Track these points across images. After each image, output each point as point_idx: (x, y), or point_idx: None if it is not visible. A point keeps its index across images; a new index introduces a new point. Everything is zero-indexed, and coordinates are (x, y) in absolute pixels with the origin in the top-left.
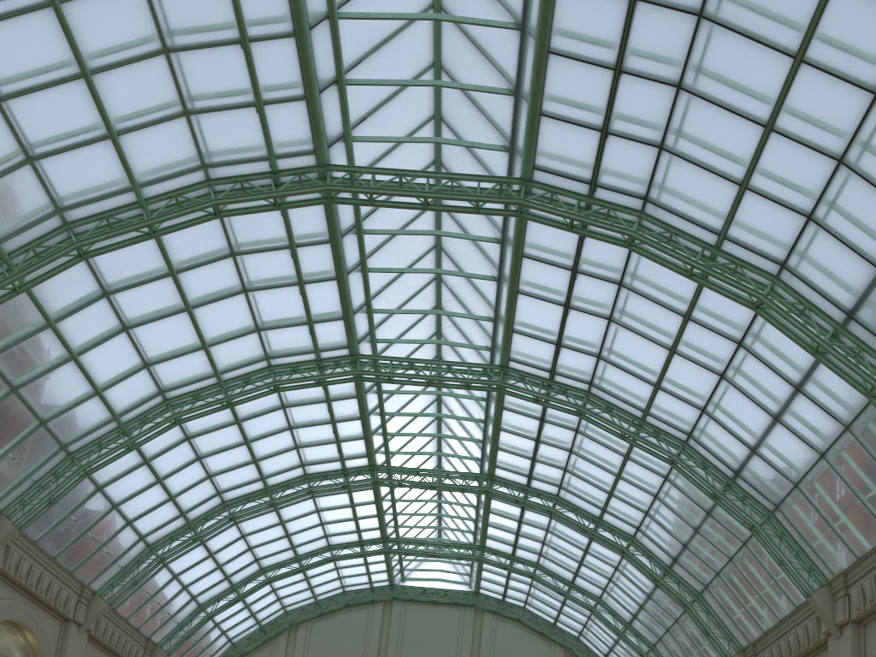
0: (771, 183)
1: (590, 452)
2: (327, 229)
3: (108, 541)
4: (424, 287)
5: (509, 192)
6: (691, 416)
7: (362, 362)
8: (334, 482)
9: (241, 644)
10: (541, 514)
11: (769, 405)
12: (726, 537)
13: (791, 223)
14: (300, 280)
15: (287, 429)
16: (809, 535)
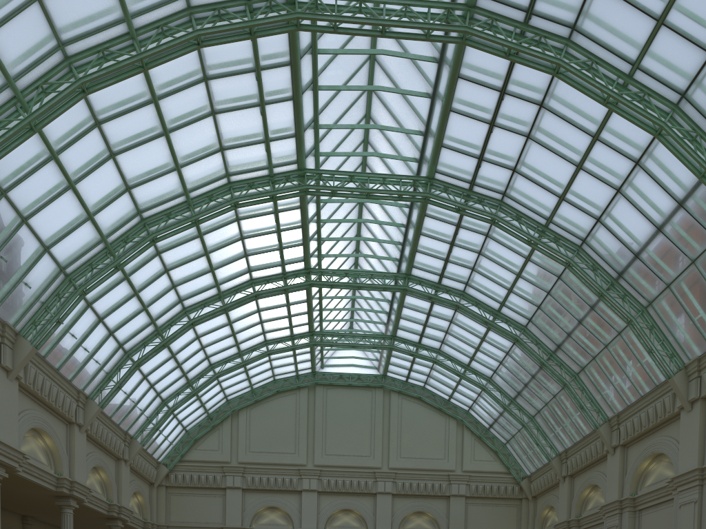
0: (684, 21)
1: (497, 254)
2: (289, 52)
3: (96, 351)
4: (358, 98)
5: (454, 17)
6: (588, 224)
7: (308, 176)
8: (276, 285)
9: (193, 431)
10: (448, 308)
11: (655, 218)
12: (605, 328)
13: (696, 58)
14: (262, 101)
15: (240, 239)
16: (674, 328)
